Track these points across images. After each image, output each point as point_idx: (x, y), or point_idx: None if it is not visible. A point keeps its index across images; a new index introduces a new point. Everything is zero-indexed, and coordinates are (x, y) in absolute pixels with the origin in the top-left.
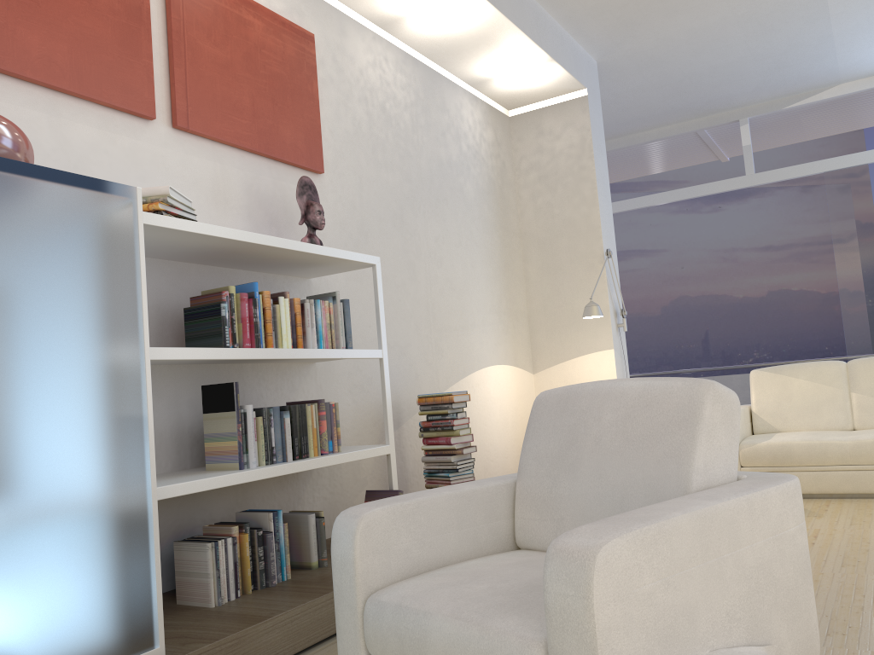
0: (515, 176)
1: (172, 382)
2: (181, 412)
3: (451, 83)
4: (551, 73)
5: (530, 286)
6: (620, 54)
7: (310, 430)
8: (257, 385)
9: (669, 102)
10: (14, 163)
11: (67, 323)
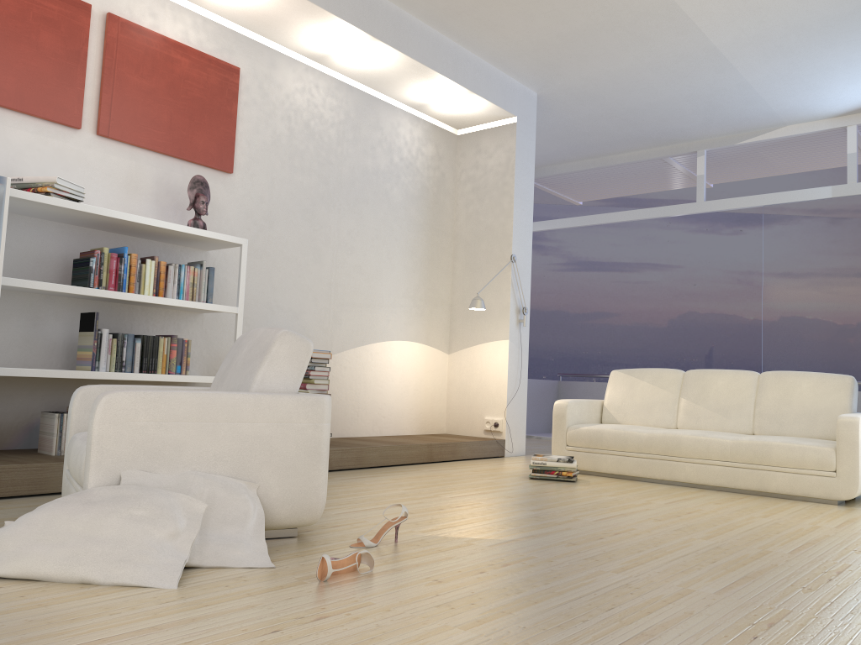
0: (456, 186)
1: (70, 309)
2: (74, 331)
3: (389, 105)
4: (478, 103)
5: (455, 280)
6: (554, 88)
7: (160, 355)
8: (145, 322)
9: (625, 131)
10: None
11: None
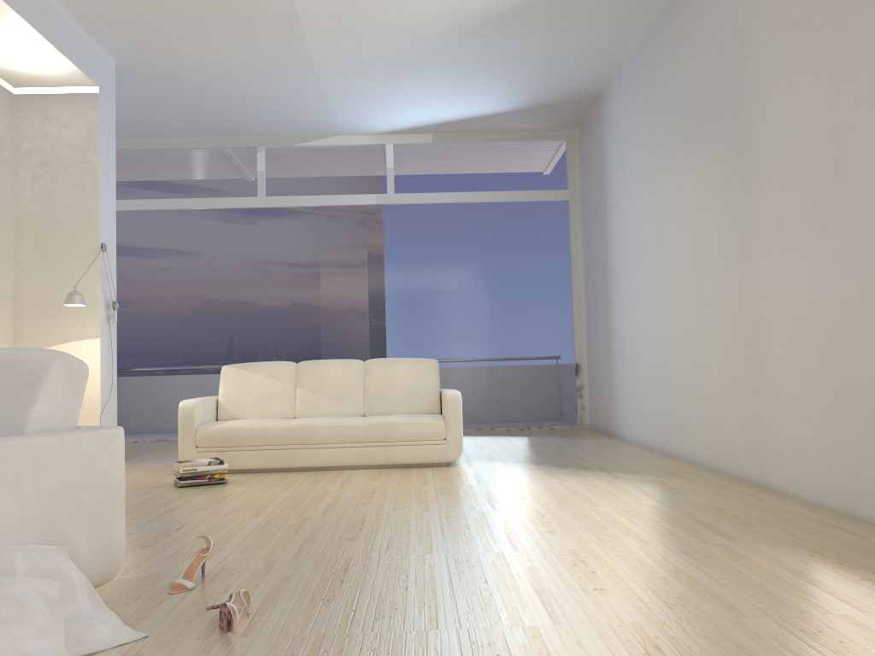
0: (15, 156)
1: None
2: None
3: None
4: (59, 63)
5: (20, 269)
6: (138, 62)
7: None
8: None
9: (193, 117)
10: None
11: None
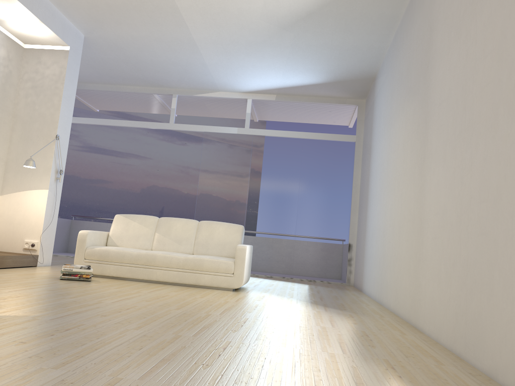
0: (19, 82)
1: None
2: None
3: None
4: (44, 30)
5: (11, 145)
6: (97, 35)
7: None
8: None
9: (135, 73)
10: None
11: None
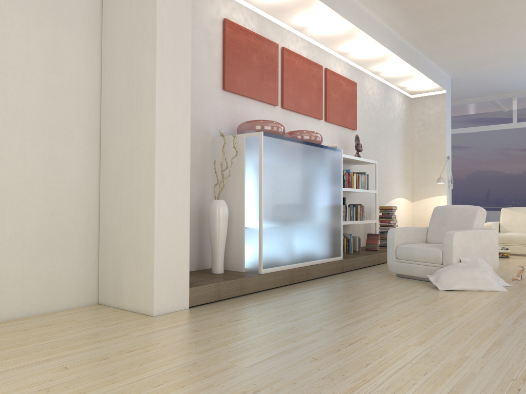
0: (411, 122)
1: None
2: None
3: (392, 88)
4: (432, 86)
5: (413, 167)
6: (461, 75)
7: (358, 212)
8: None
9: (480, 90)
10: (327, 146)
11: (332, 182)
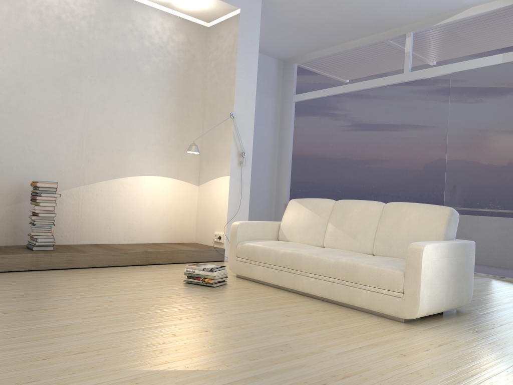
0: (206, 64)
1: None
2: None
3: (140, 4)
4: None
5: (203, 133)
6: None
7: None
8: None
9: (347, 20)
10: None
11: None
